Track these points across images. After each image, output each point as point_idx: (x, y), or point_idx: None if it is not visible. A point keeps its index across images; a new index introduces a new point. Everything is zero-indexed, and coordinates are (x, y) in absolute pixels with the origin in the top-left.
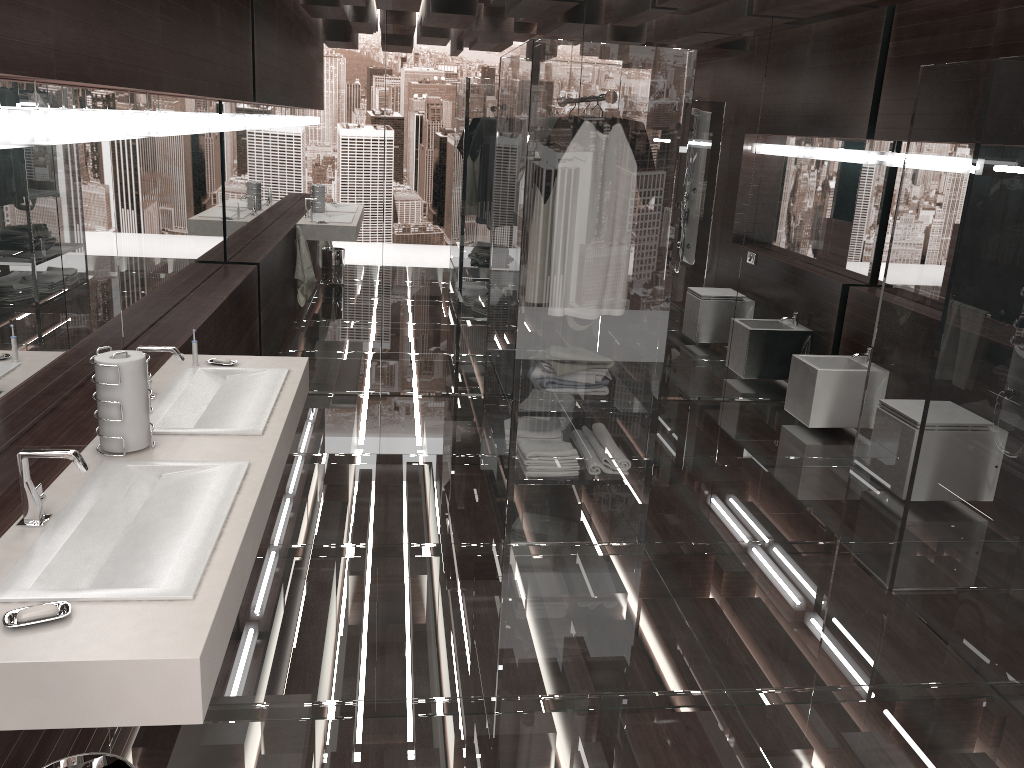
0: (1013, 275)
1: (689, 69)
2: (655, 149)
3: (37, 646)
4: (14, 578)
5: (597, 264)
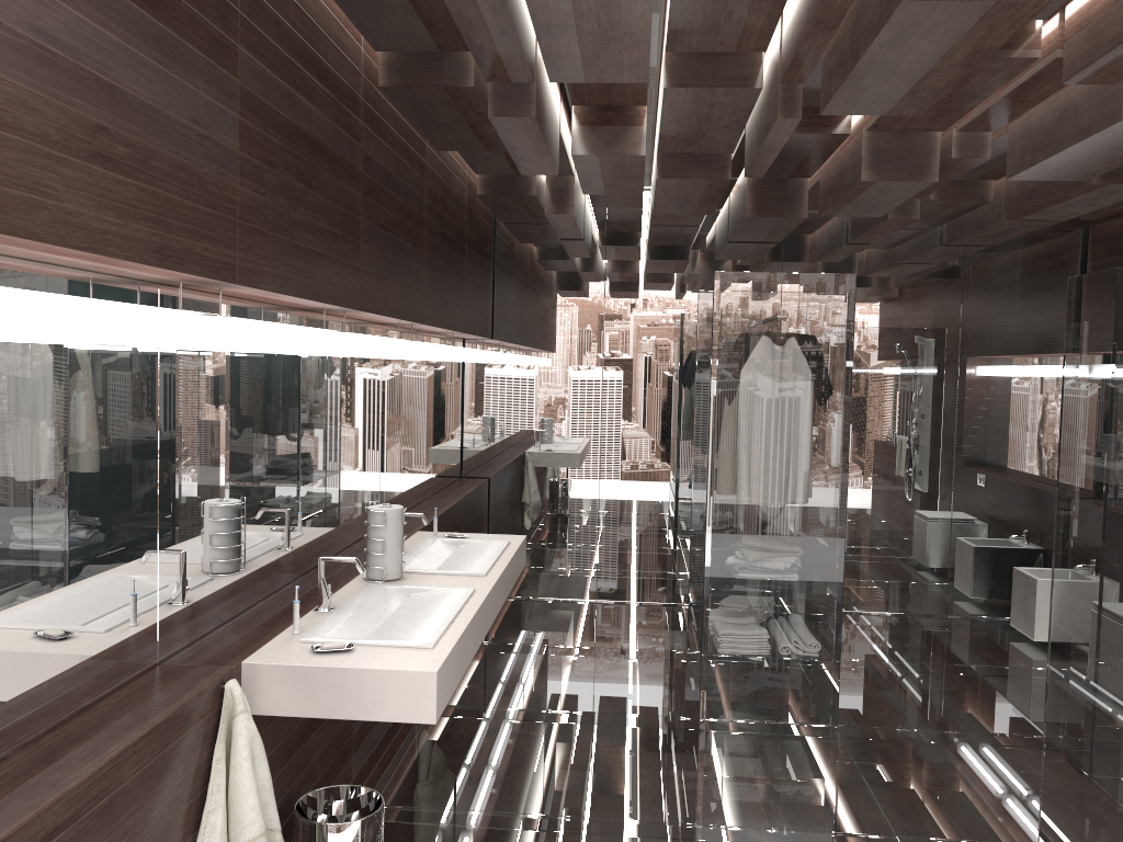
0: None
1: (849, 289)
2: (824, 356)
3: (333, 661)
4: (315, 632)
5: (777, 455)
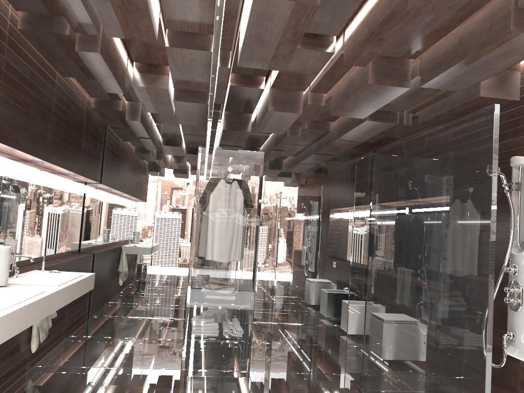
0: (384, 232)
1: (261, 159)
2: (248, 189)
3: None
4: None
5: (225, 236)
